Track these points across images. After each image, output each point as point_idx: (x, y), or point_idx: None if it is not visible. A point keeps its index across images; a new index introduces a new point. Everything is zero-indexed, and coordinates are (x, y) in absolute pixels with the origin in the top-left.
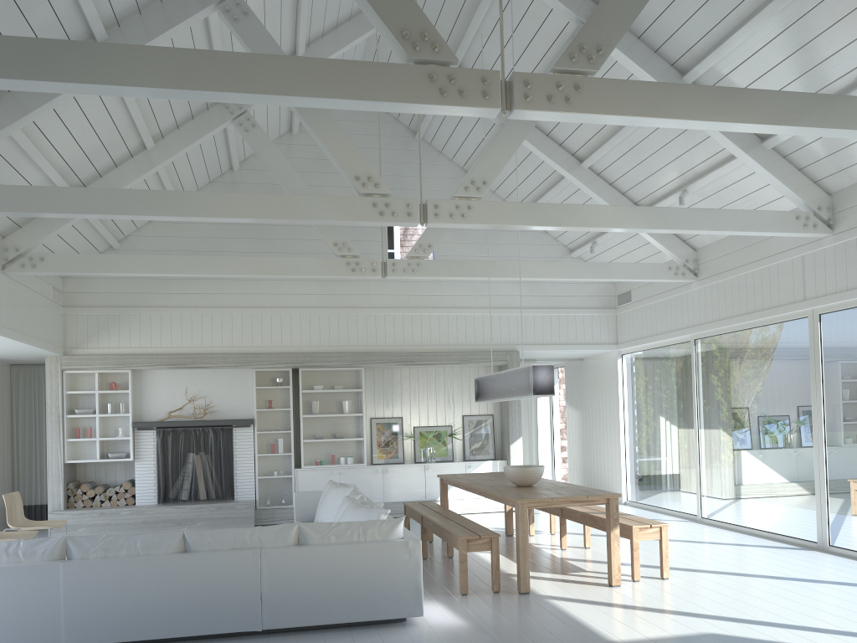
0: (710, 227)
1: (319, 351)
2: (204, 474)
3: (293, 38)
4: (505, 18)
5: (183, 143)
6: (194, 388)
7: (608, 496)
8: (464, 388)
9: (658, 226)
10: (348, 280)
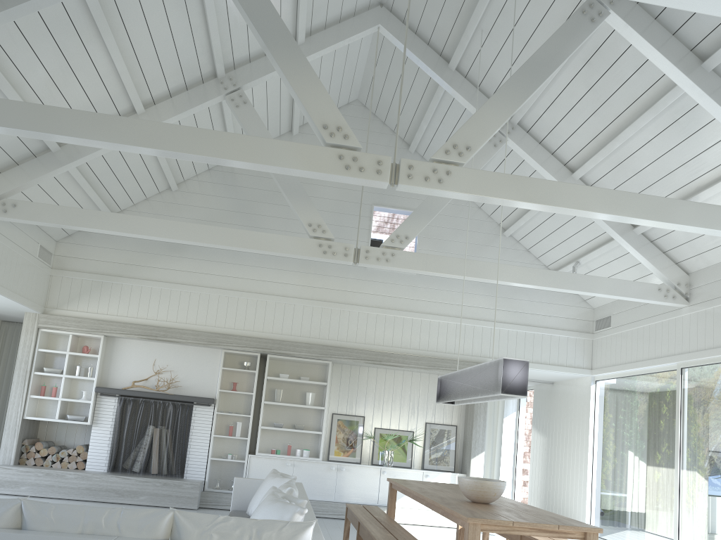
0: None
1: (289, 339)
2: (160, 448)
3: (294, 22)
4: (508, 8)
5: (173, 111)
6: (162, 361)
7: (585, 529)
8: (430, 395)
9: (664, 219)
10: (327, 275)
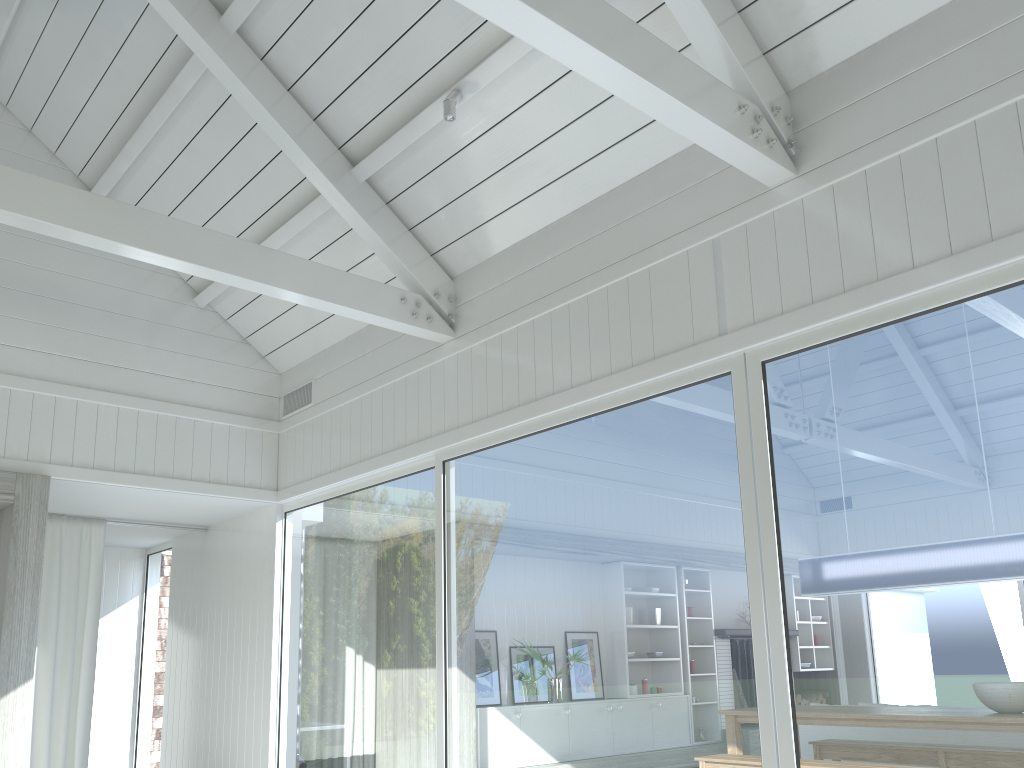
0: (574, 25)
1: None
2: None
3: None
4: None
5: None
6: None
7: None
8: None
9: None
10: None
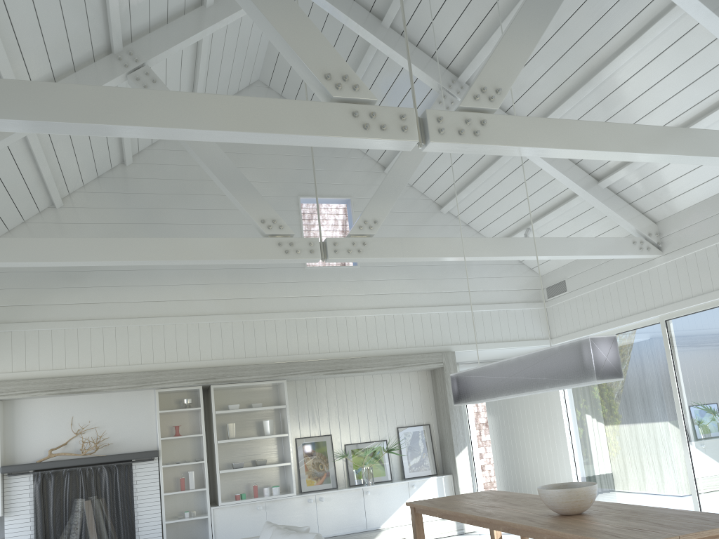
0: None
1: (233, 363)
2: (97, 523)
3: None
4: None
5: None
6: (82, 417)
7: None
8: (396, 397)
9: (708, 153)
10: (263, 282)
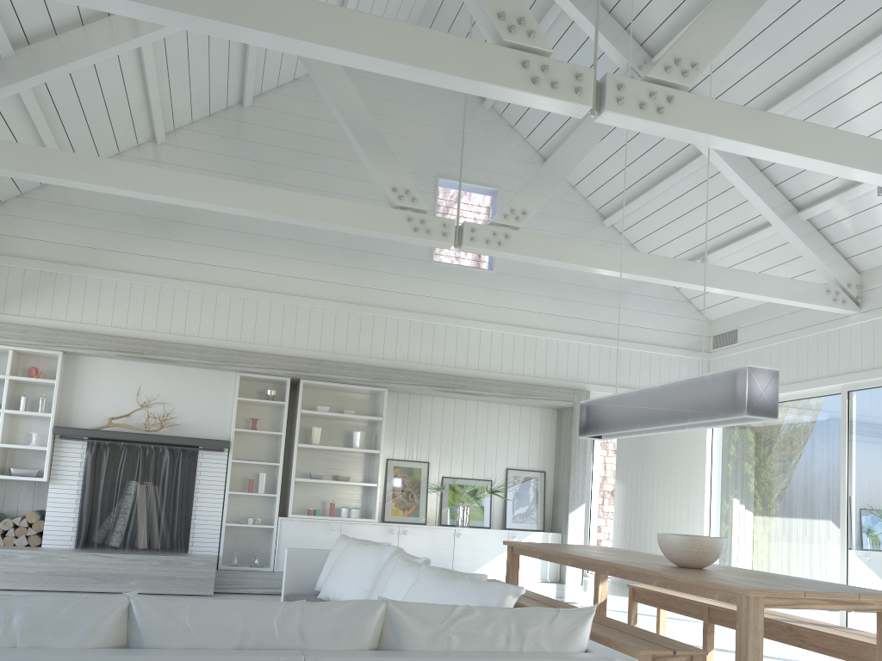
0: None
1: (330, 359)
2: (148, 512)
3: None
4: None
5: None
6: (151, 389)
7: None
8: (511, 433)
9: None
10: (379, 271)
